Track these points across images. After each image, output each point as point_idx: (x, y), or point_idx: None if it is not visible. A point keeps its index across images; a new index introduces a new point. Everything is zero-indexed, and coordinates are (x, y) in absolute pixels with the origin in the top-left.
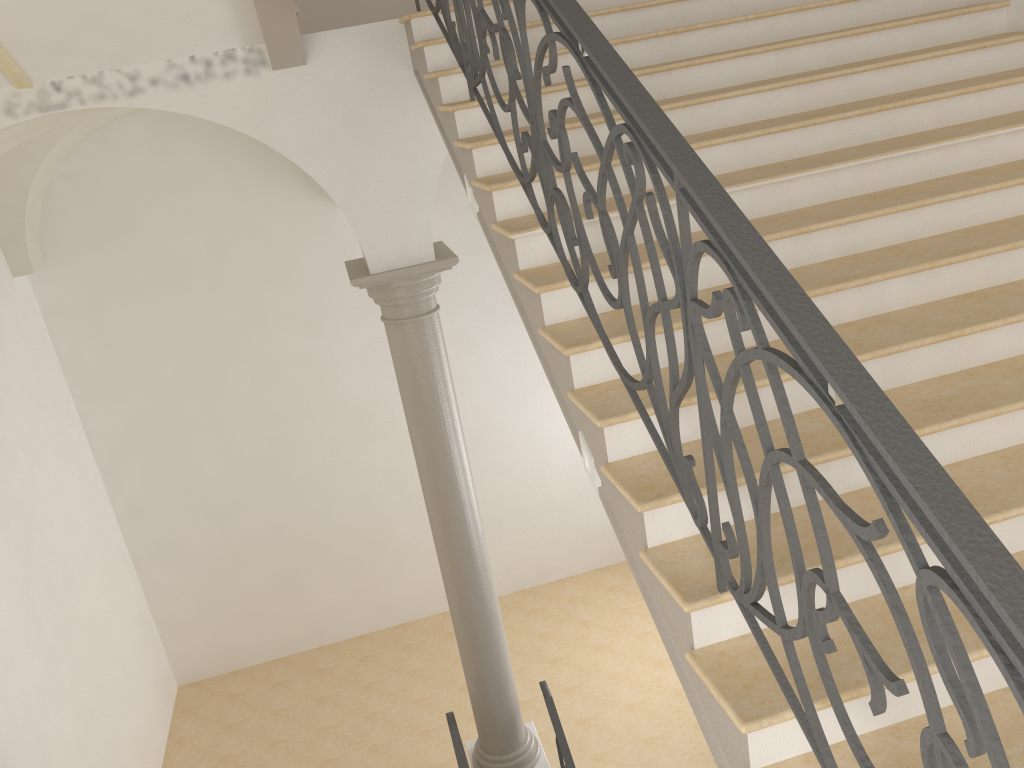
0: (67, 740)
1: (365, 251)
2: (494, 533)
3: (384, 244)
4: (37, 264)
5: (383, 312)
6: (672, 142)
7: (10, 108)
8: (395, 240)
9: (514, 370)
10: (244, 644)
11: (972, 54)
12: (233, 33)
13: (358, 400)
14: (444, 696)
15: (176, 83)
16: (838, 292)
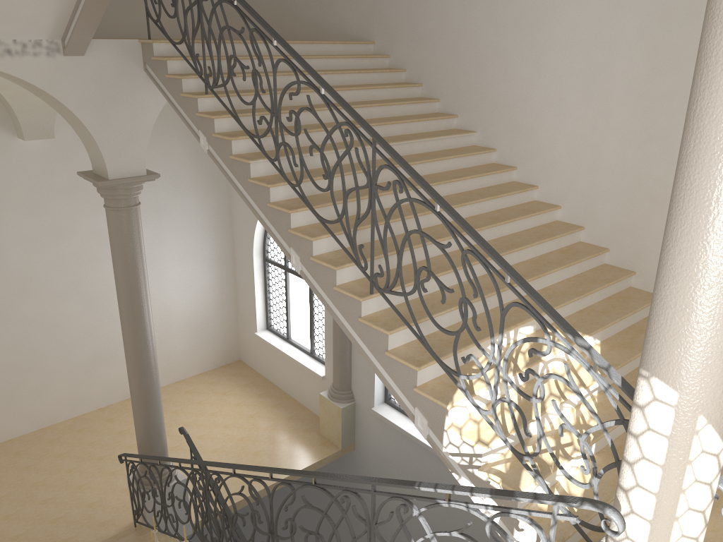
0: None
1: (107, 166)
2: (111, 361)
3: (118, 163)
4: None
5: (108, 203)
6: (372, 131)
7: None
8: (125, 161)
9: None
10: None
11: (412, 105)
12: (46, 32)
13: (20, 271)
14: (88, 465)
15: (2, 54)
16: (384, 195)
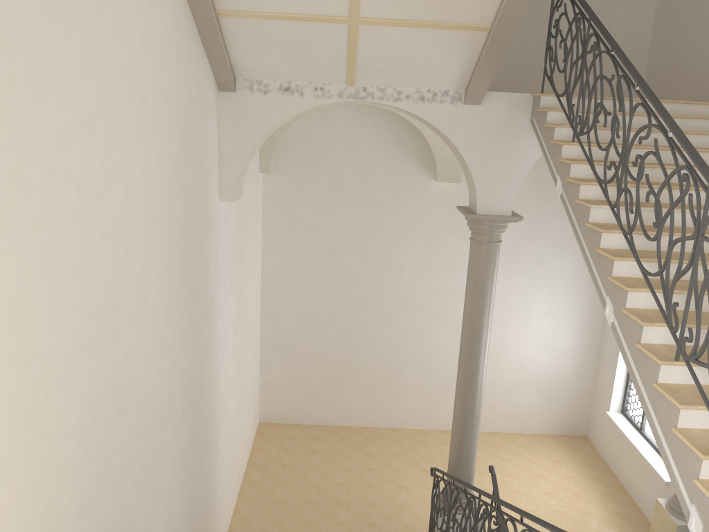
0: (232, 415)
1: (477, 202)
2: None
3: (488, 201)
4: (271, 169)
5: (473, 235)
6: None
7: (341, 94)
8: (494, 200)
9: (501, 298)
10: (301, 410)
11: None
12: (453, 83)
13: (408, 289)
14: (413, 472)
15: (417, 100)
16: None
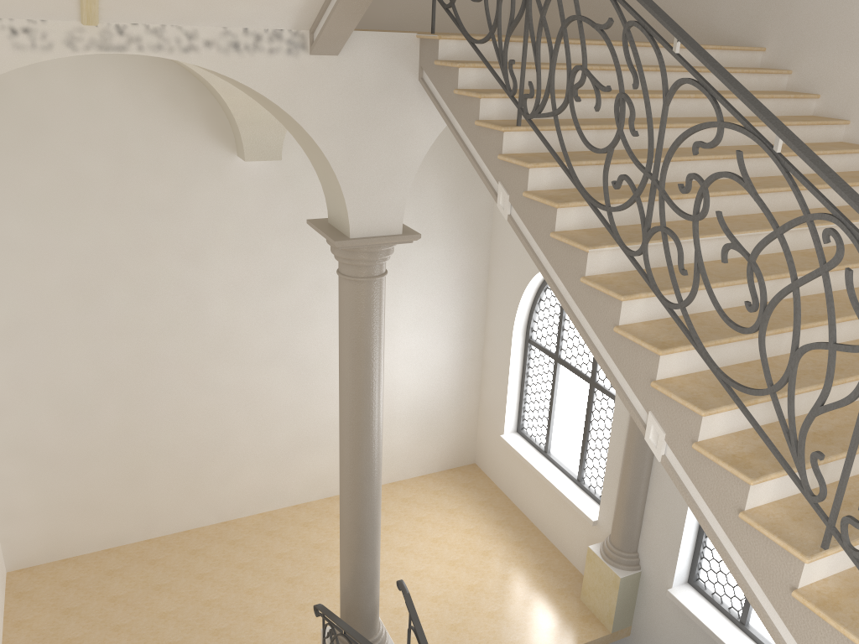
0: None
1: (350, 218)
2: (315, 448)
3: (366, 215)
4: None
5: (343, 269)
6: None
7: (72, 41)
8: (375, 213)
9: None
10: (78, 535)
11: (836, 156)
12: (291, 18)
13: (221, 325)
14: (273, 587)
15: (227, 49)
16: (815, 327)
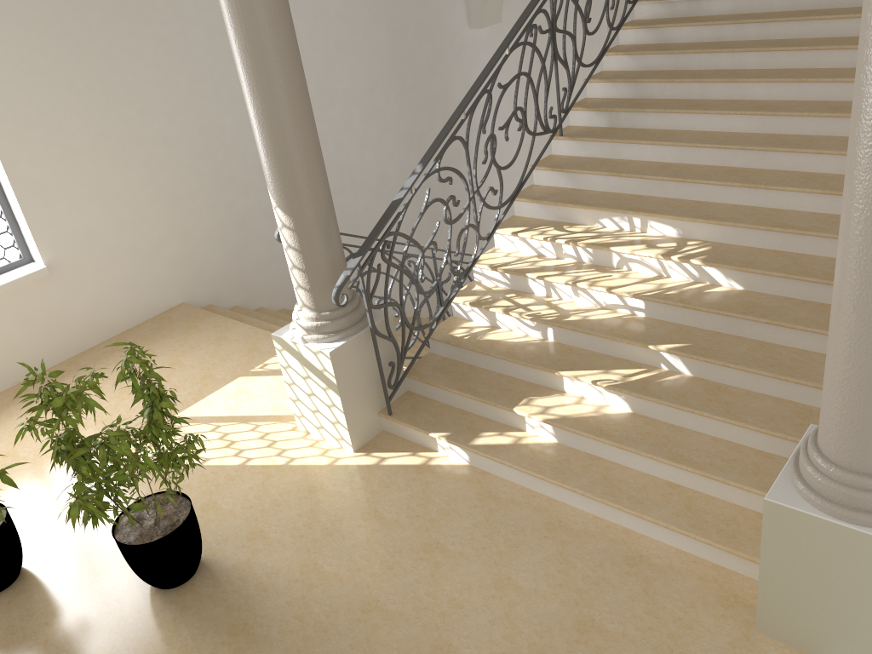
0: None
1: None
2: None
3: None
4: None
5: None
6: None
7: None
8: None
9: None
10: None
11: None
12: None
13: None
14: None
15: None
16: (719, 53)
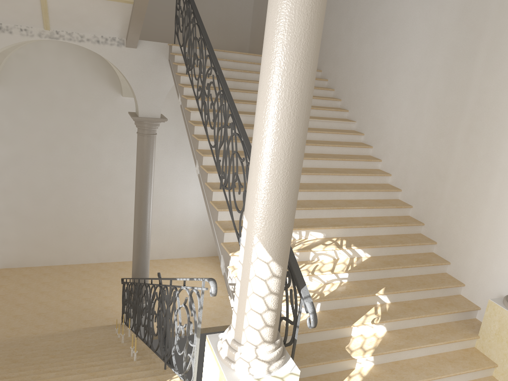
0: None
1: (139, 109)
2: None
3: (145, 108)
4: None
5: (138, 130)
6: (229, 95)
7: (40, 34)
8: (149, 108)
9: (170, 173)
10: (34, 256)
11: (319, 100)
12: (117, 33)
13: (108, 169)
14: (115, 287)
15: (95, 42)
16: None
